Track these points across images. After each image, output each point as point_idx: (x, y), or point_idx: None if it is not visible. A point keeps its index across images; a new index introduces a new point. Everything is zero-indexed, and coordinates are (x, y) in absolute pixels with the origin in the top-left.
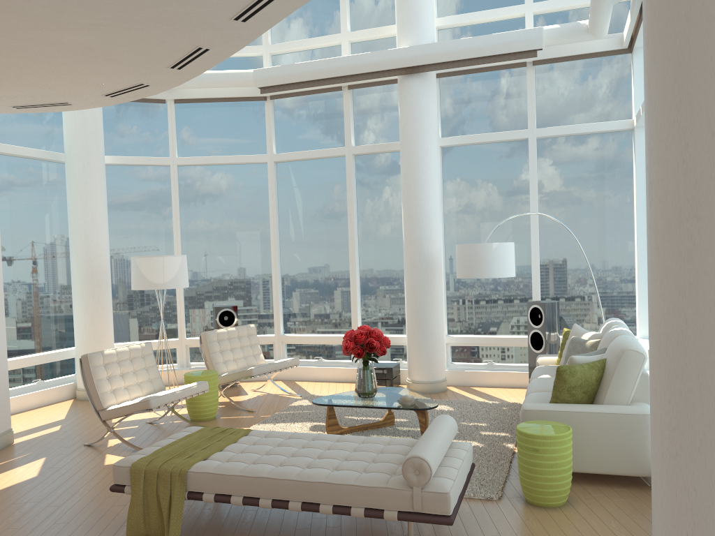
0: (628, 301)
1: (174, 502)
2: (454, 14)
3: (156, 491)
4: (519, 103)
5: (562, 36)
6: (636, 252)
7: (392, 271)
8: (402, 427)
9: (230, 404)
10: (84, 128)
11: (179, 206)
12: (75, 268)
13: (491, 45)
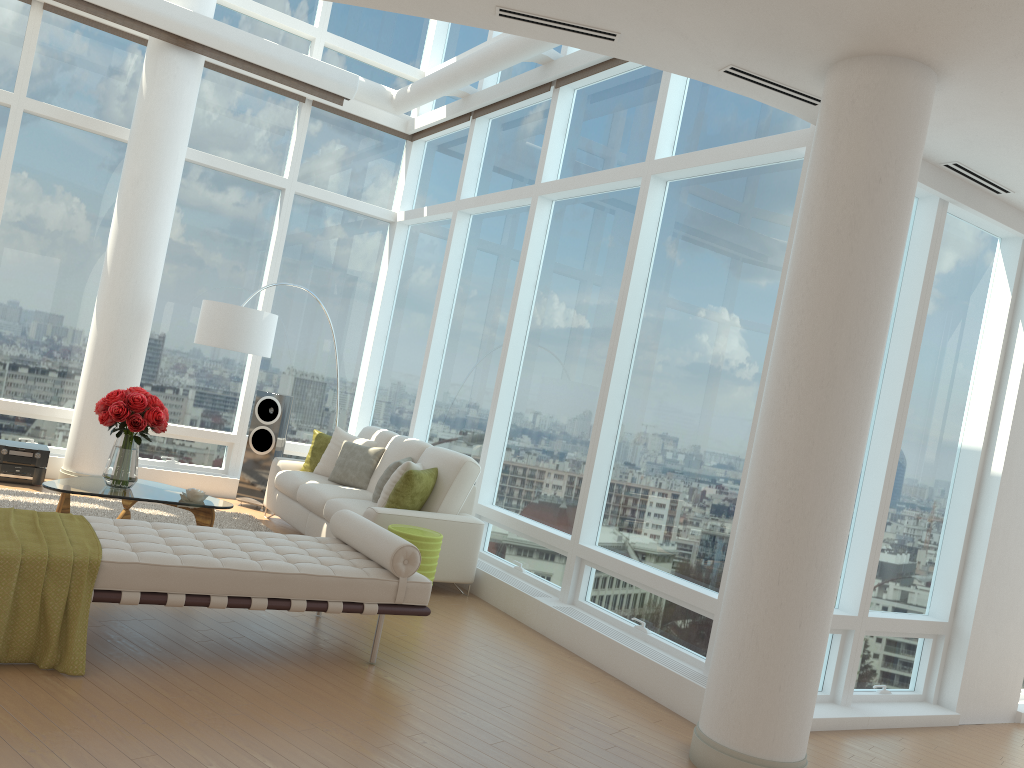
0: (345, 409)
1: (82, 605)
2: None
3: (41, 591)
4: (281, 142)
5: (365, 94)
6: (368, 357)
7: (46, 307)
8: None
9: None
10: None
11: None
12: None
13: (299, 67)
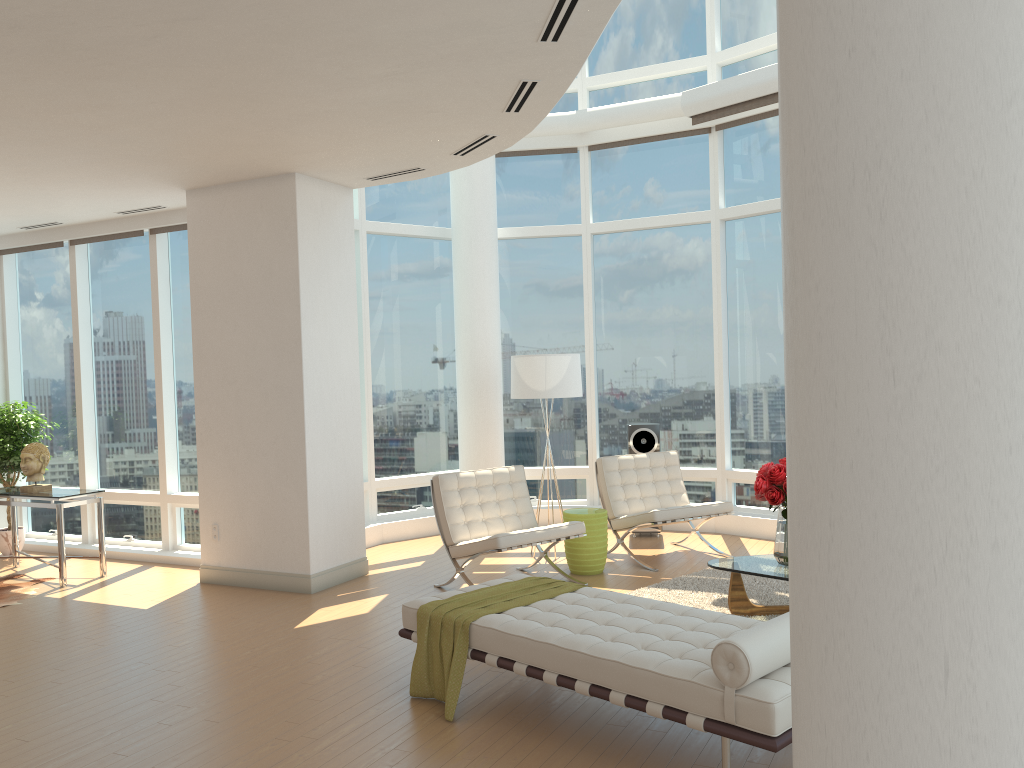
0: None
1: (454, 659)
2: None
3: (439, 643)
4: None
5: None
6: None
7: None
8: None
9: (632, 558)
10: (472, 195)
11: (592, 289)
12: (459, 370)
13: None
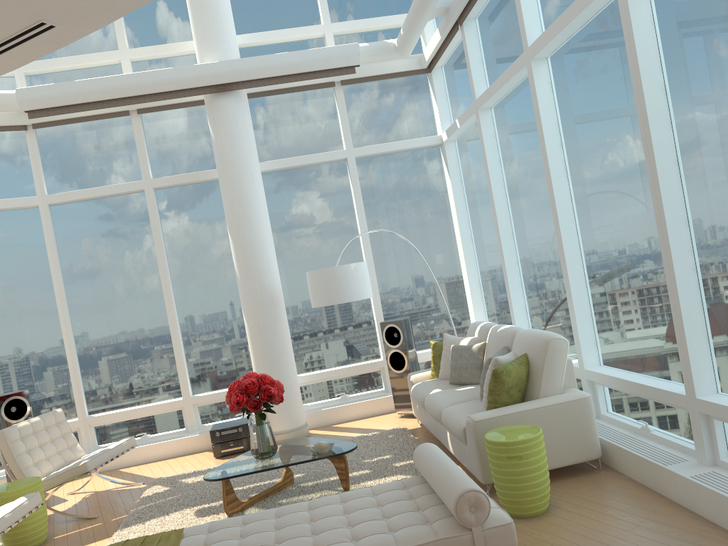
0: (462, 308)
1: None
2: (250, 32)
3: None
4: (331, 124)
5: (372, 54)
6: (463, 260)
7: (219, 316)
8: (306, 482)
9: (53, 518)
10: None
11: None
12: None
13: (309, 61)
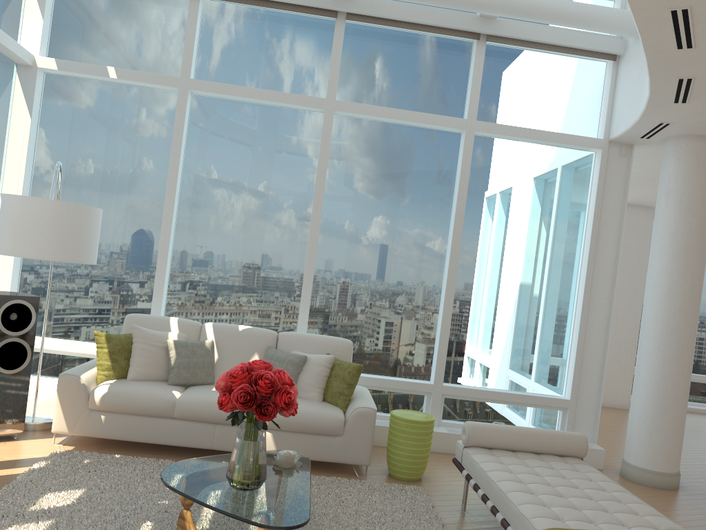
0: None
1: None
2: None
3: None
4: None
5: None
6: None
7: None
8: (198, 525)
9: None
10: None
11: None
12: None
13: None
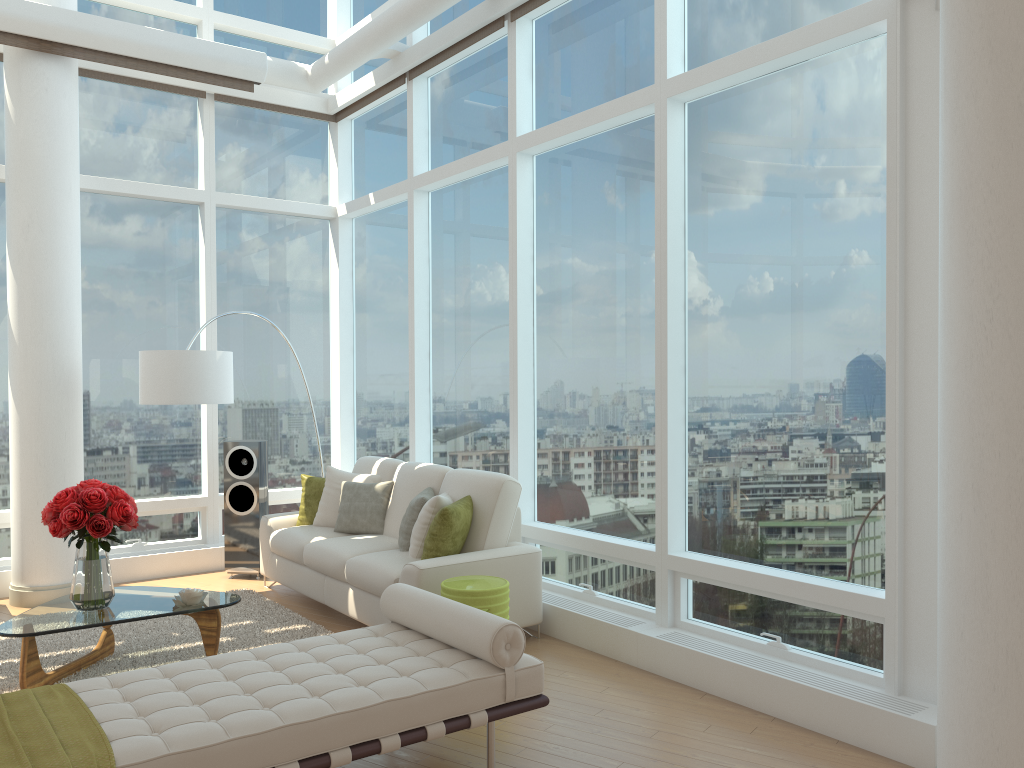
0: (323, 440)
1: None
2: None
3: None
4: (187, 149)
5: (275, 74)
6: (337, 376)
7: None
8: (136, 652)
9: None
10: None
11: None
12: None
13: (194, 54)
